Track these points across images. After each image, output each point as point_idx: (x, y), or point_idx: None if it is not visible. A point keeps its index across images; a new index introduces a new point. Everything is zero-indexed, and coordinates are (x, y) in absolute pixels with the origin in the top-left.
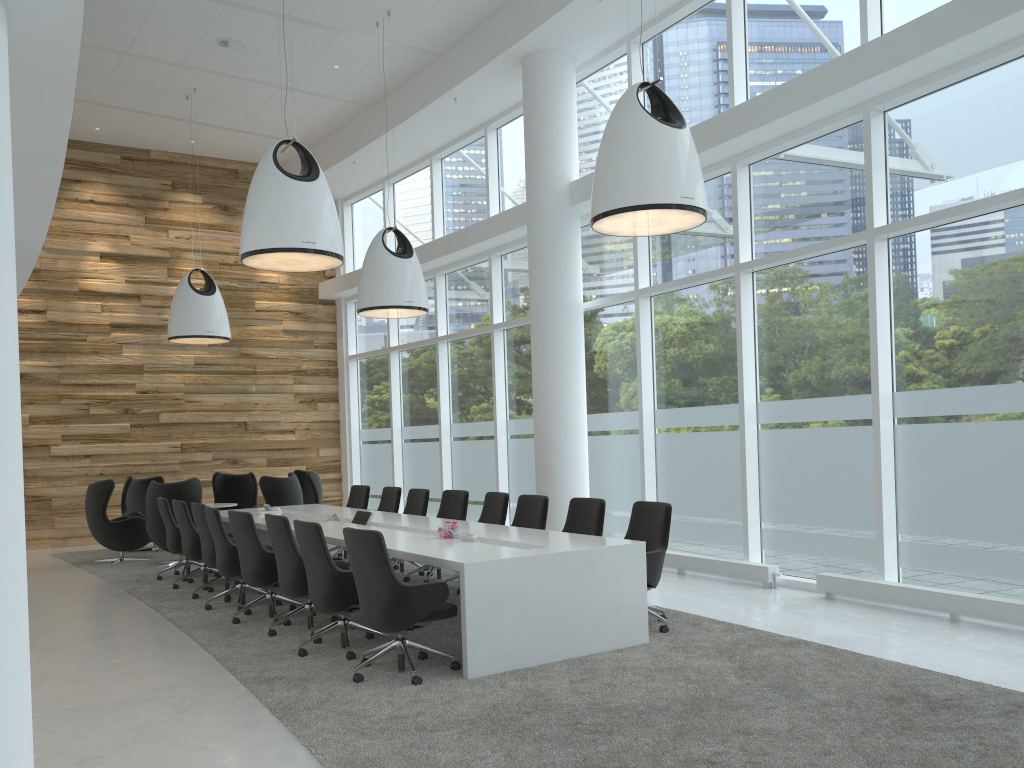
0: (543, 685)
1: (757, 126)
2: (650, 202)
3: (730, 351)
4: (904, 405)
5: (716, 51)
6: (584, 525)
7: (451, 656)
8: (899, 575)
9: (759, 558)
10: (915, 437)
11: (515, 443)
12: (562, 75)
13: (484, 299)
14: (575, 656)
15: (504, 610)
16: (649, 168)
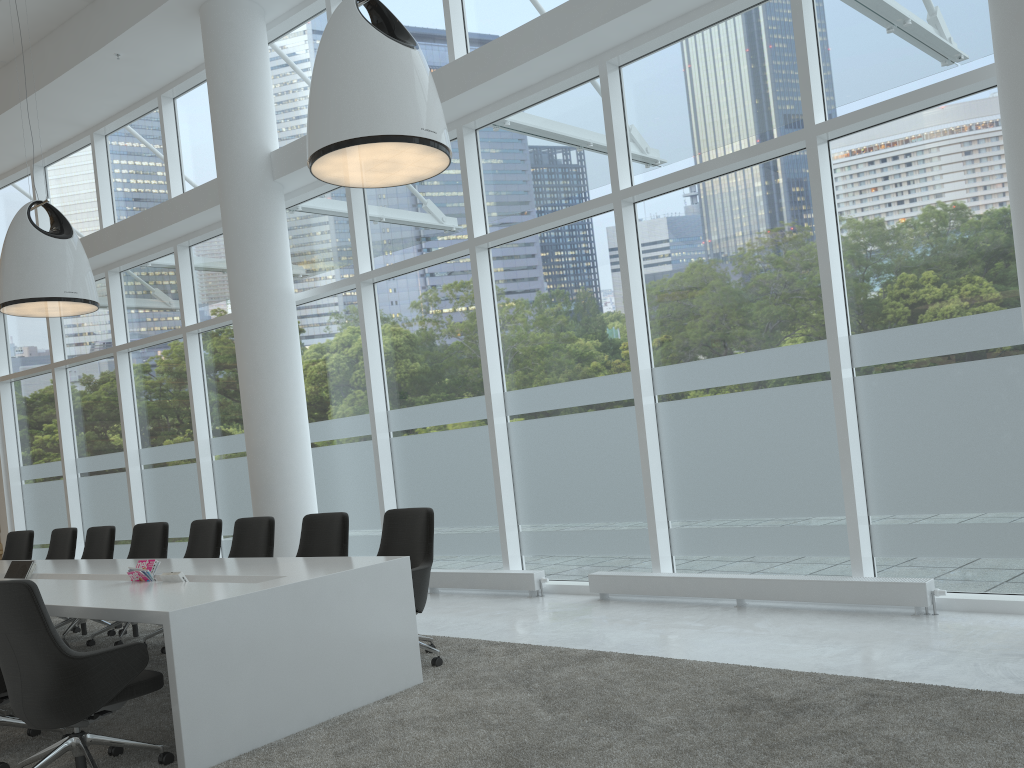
0: (298, 766)
1: (486, 79)
2: (385, 133)
3: (470, 338)
4: (665, 381)
5: (429, 5)
6: (324, 547)
7: (159, 746)
8: (674, 565)
9: (520, 565)
10: (679, 414)
11: (223, 464)
12: (251, 28)
13: (172, 298)
14: (334, 716)
15: (233, 670)
16: (380, 91)
